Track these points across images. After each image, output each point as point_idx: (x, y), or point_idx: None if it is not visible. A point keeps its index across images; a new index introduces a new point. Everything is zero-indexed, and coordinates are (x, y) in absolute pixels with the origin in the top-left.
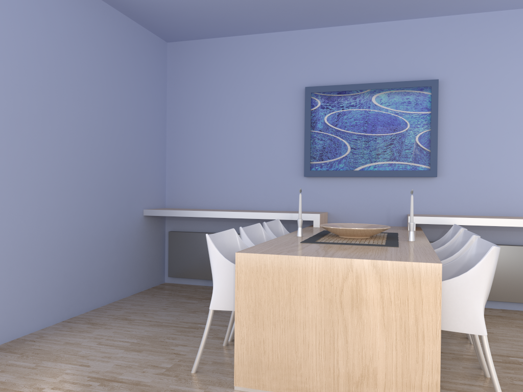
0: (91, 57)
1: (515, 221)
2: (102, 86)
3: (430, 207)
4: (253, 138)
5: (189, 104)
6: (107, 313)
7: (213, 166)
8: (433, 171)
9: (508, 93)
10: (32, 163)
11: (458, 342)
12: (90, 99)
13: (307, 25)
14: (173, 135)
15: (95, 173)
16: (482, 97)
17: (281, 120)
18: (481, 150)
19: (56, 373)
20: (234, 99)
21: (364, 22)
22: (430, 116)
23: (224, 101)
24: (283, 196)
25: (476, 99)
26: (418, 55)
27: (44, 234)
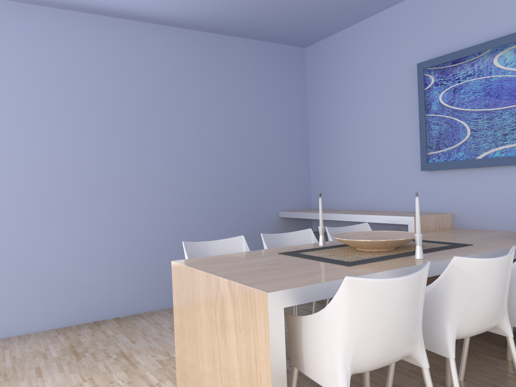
0: (203, 85)
1: None
2: (219, 106)
3: None
4: (374, 131)
5: (323, 105)
6: None
7: (343, 165)
8: None
9: None
10: (145, 180)
11: None
12: (204, 120)
13: None
14: (313, 137)
15: (214, 182)
16: None
17: (399, 107)
18: None
19: (111, 343)
20: (357, 92)
21: None
22: None
23: (349, 95)
24: (405, 194)
25: None
26: None
27: (160, 235)
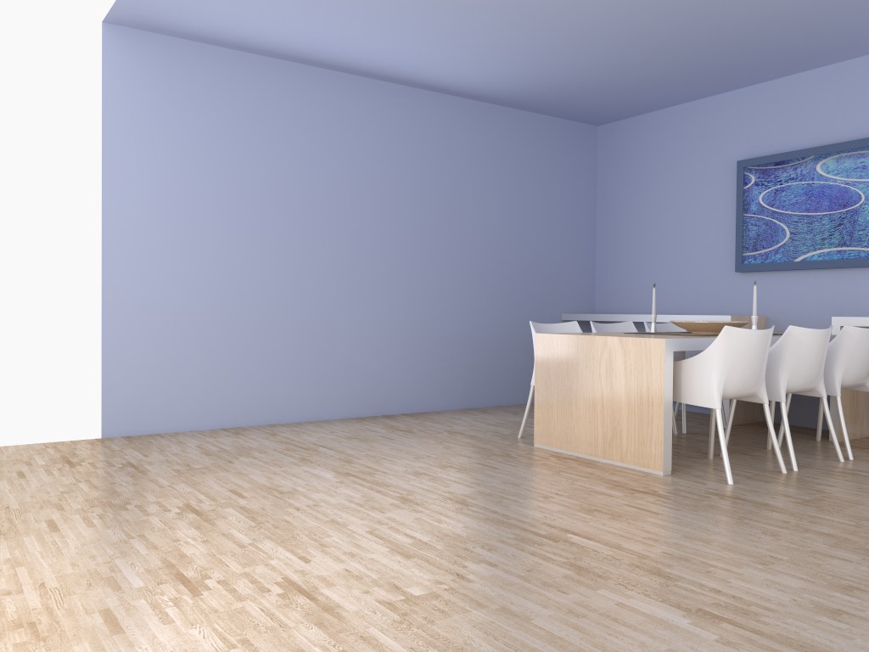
0: (494, 165)
1: None
2: (508, 190)
3: None
4: (682, 228)
5: (618, 194)
6: (505, 408)
7: (641, 264)
8: None
9: None
10: (435, 267)
11: (824, 459)
12: (493, 205)
13: (738, 84)
14: (603, 230)
15: (499, 275)
16: None
17: (713, 204)
18: None
19: (428, 426)
20: (663, 184)
21: (809, 68)
22: None
23: (653, 187)
24: (714, 297)
25: None
26: None
27: (446, 328)
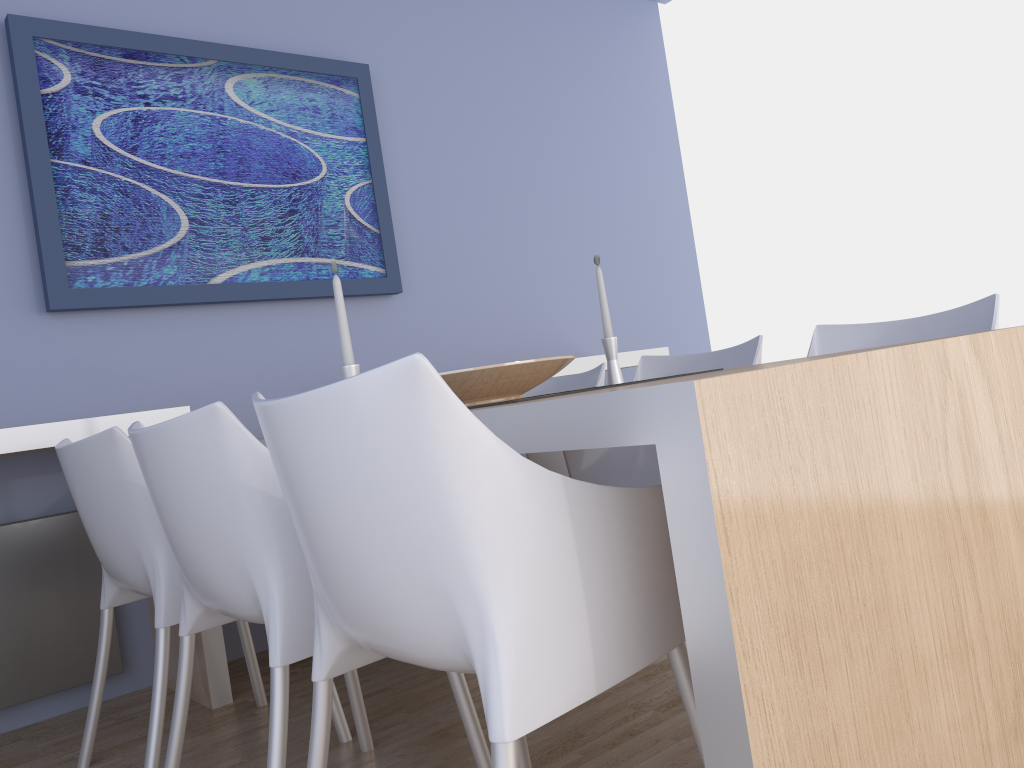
0: None
1: (589, 360)
2: None
3: None
4: None
5: None
6: None
7: None
8: (394, 280)
9: (483, 120)
10: None
11: None
12: None
13: None
14: None
15: None
16: (445, 121)
17: None
18: (462, 235)
19: None
20: None
21: None
22: (367, 148)
23: None
24: None
25: (436, 125)
26: (309, 1)
27: None
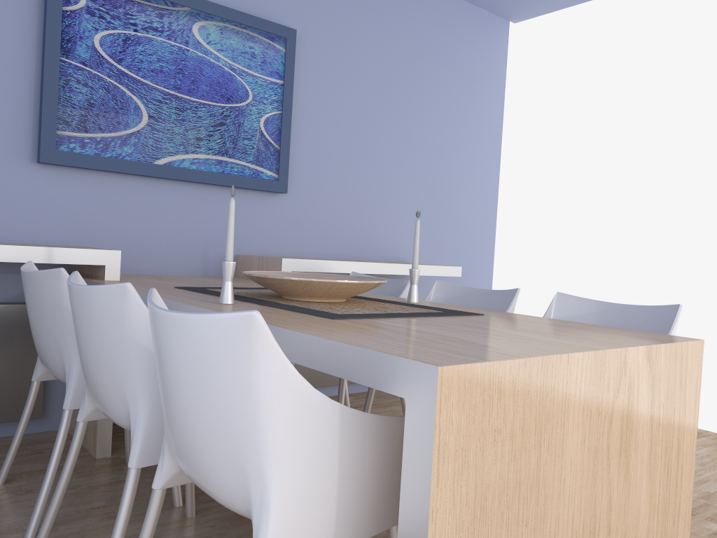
0: None
1: (405, 267)
2: None
3: (270, 244)
4: None
5: None
6: None
7: None
8: (283, 184)
9: (369, 82)
10: None
11: None
12: None
13: None
14: None
15: None
16: (342, 78)
17: None
18: (337, 160)
19: None
20: None
21: None
22: (283, 88)
23: None
24: None
25: (335, 80)
26: None
27: None
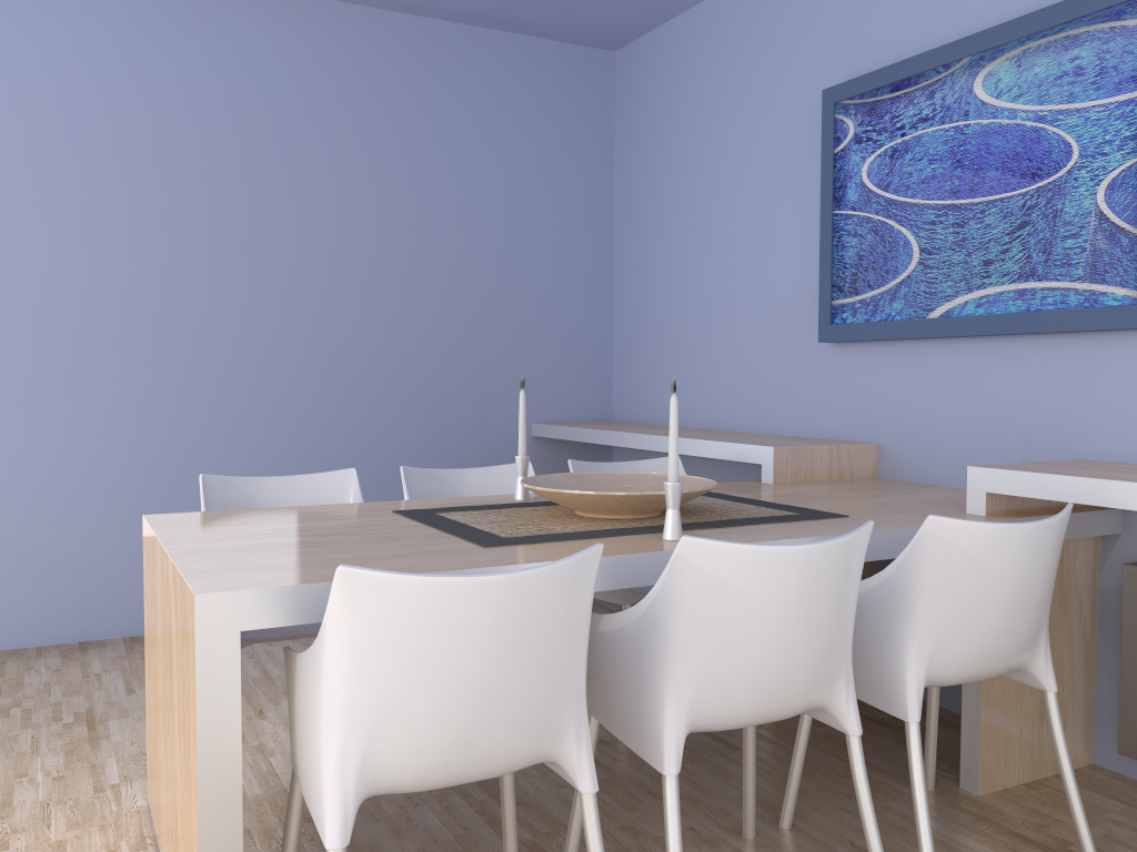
0: (360, 130)
1: None
2: (395, 179)
3: None
4: (738, 247)
5: (644, 185)
6: None
7: (676, 325)
8: None
9: None
10: (213, 337)
11: None
12: (359, 210)
13: None
14: (623, 258)
15: (377, 351)
16: None
17: (788, 193)
18: None
19: (83, 691)
20: (708, 157)
21: None
22: None
23: (694, 164)
24: (789, 396)
25: None
26: None
27: (243, 461)
